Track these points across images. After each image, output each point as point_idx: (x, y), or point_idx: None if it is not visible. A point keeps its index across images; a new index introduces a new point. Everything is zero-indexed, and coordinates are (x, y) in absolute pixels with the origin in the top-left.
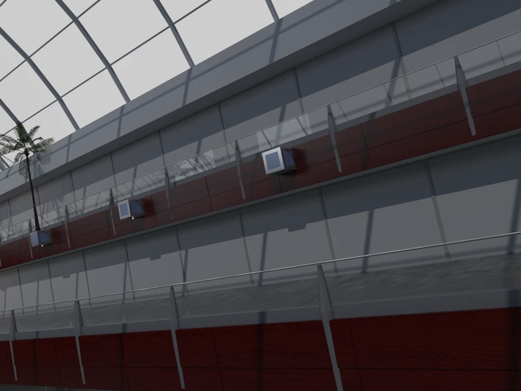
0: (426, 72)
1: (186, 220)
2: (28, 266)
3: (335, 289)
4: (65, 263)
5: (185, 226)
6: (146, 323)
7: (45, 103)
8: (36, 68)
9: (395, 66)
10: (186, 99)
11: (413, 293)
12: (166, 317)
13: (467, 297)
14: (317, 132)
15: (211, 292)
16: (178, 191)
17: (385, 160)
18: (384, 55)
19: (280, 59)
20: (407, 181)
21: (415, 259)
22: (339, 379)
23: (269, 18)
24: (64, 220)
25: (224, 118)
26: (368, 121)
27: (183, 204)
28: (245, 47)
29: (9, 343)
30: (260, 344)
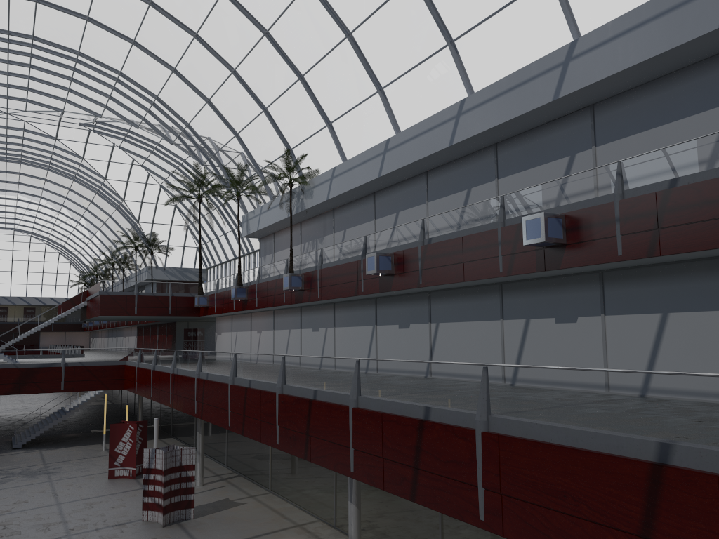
0: None
1: (438, 287)
2: (282, 310)
3: (497, 399)
4: (316, 315)
5: (439, 294)
6: (332, 394)
7: (314, 129)
8: (308, 89)
9: None
10: (454, 138)
11: (568, 421)
12: (350, 392)
13: (617, 439)
14: (599, 197)
15: (390, 375)
16: (431, 251)
17: (681, 247)
18: (716, 95)
19: (566, 94)
20: None
21: (576, 381)
22: (482, 501)
23: (567, 36)
24: (317, 266)
25: (500, 164)
26: (665, 190)
27: (434, 267)
28: (528, 76)
29: (228, 387)
30: (419, 442)
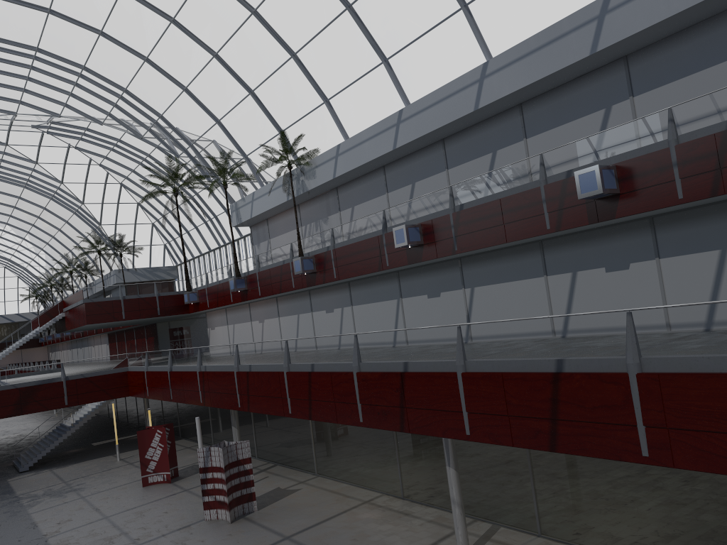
0: None
1: (474, 252)
2: (287, 296)
3: (646, 340)
4: (329, 296)
5: (471, 259)
6: (430, 363)
7: (310, 107)
8: (303, 66)
9: None
10: (480, 101)
11: None
12: (451, 359)
13: None
14: (652, 145)
15: (503, 335)
16: (465, 216)
17: None
18: None
19: (605, 47)
20: None
21: None
22: (644, 438)
23: None
24: (330, 246)
25: (527, 124)
26: (724, 130)
27: (470, 232)
28: (559, 33)
29: (283, 375)
30: (556, 394)
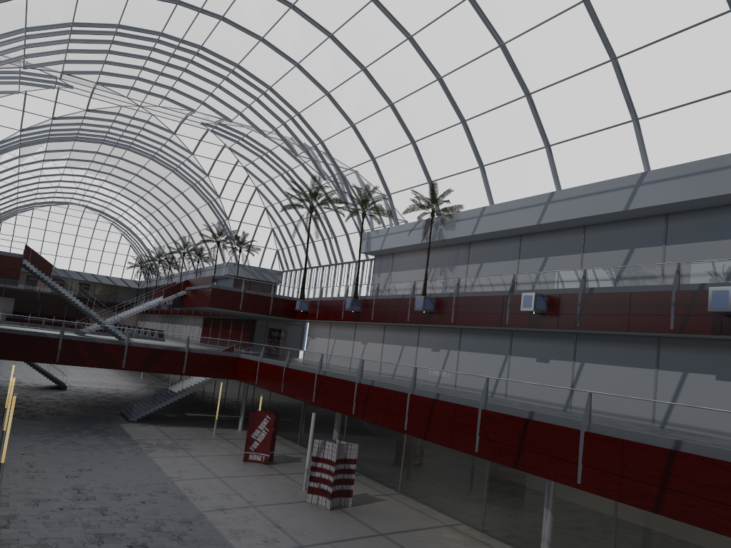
0: None
1: (593, 331)
2: (396, 327)
3: None
4: (438, 337)
5: (587, 337)
6: (555, 417)
7: (464, 168)
8: (469, 132)
9: None
10: (631, 204)
11: None
12: (576, 418)
13: None
14: None
15: (630, 409)
16: (593, 299)
17: None
18: None
19: None
20: None
21: None
22: None
23: None
24: (454, 293)
25: (669, 232)
26: None
27: (595, 314)
28: (720, 165)
29: (406, 396)
30: (669, 467)
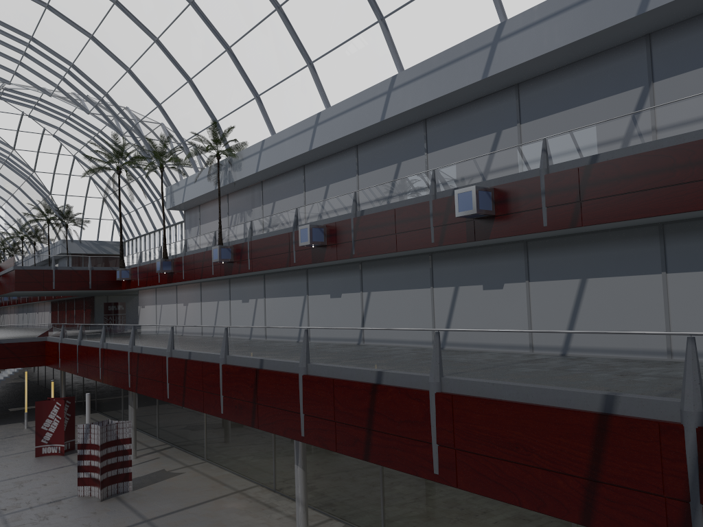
0: (671, 108)
1: (371, 257)
2: (210, 282)
3: (449, 361)
4: (246, 286)
5: (371, 264)
6: (280, 363)
7: (242, 101)
8: (236, 60)
9: (642, 94)
10: (386, 113)
11: (519, 379)
12: (298, 360)
13: (565, 393)
14: (526, 172)
15: (340, 342)
16: (364, 222)
17: (601, 218)
18: (630, 78)
19: (495, 74)
20: (634, 249)
21: (526, 343)
22: (436, 456)
23: (494, 17)
24: (247, 238)
25: (429, 139)
26: (587, 165)
27: (367, 238)
28: (458, 55)
29: (165, 360)
30: (372, 405)
